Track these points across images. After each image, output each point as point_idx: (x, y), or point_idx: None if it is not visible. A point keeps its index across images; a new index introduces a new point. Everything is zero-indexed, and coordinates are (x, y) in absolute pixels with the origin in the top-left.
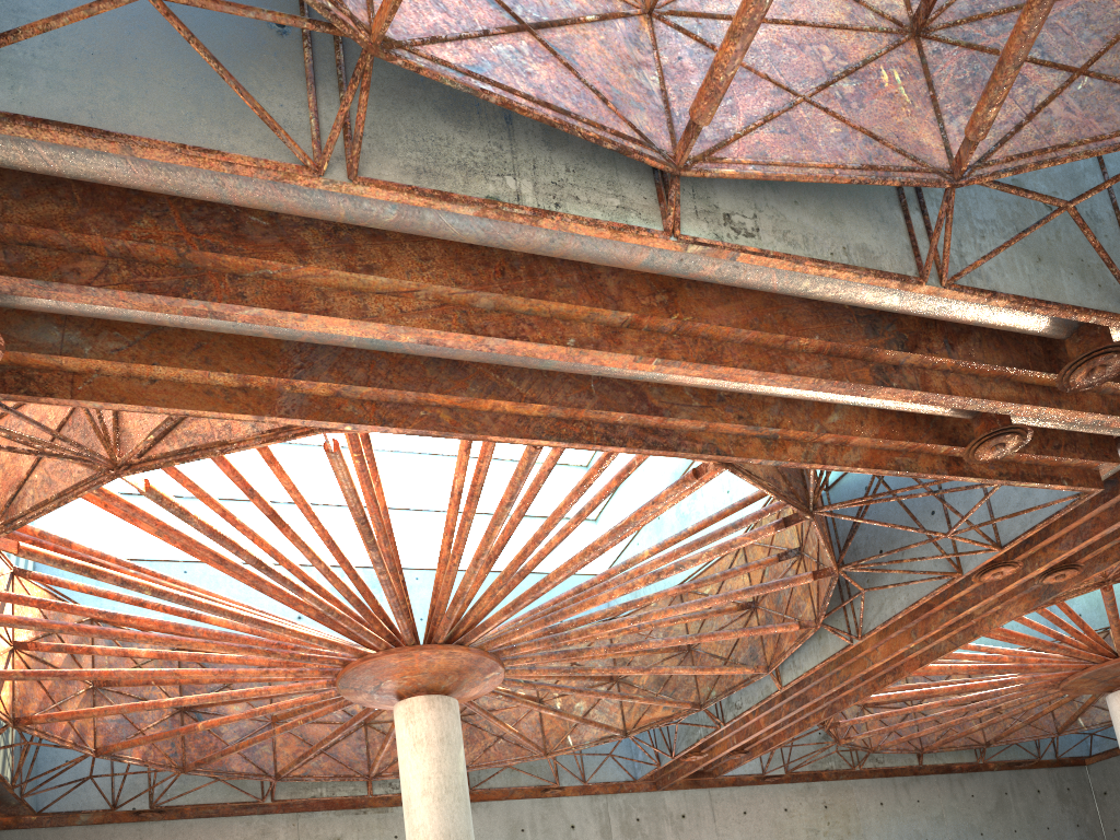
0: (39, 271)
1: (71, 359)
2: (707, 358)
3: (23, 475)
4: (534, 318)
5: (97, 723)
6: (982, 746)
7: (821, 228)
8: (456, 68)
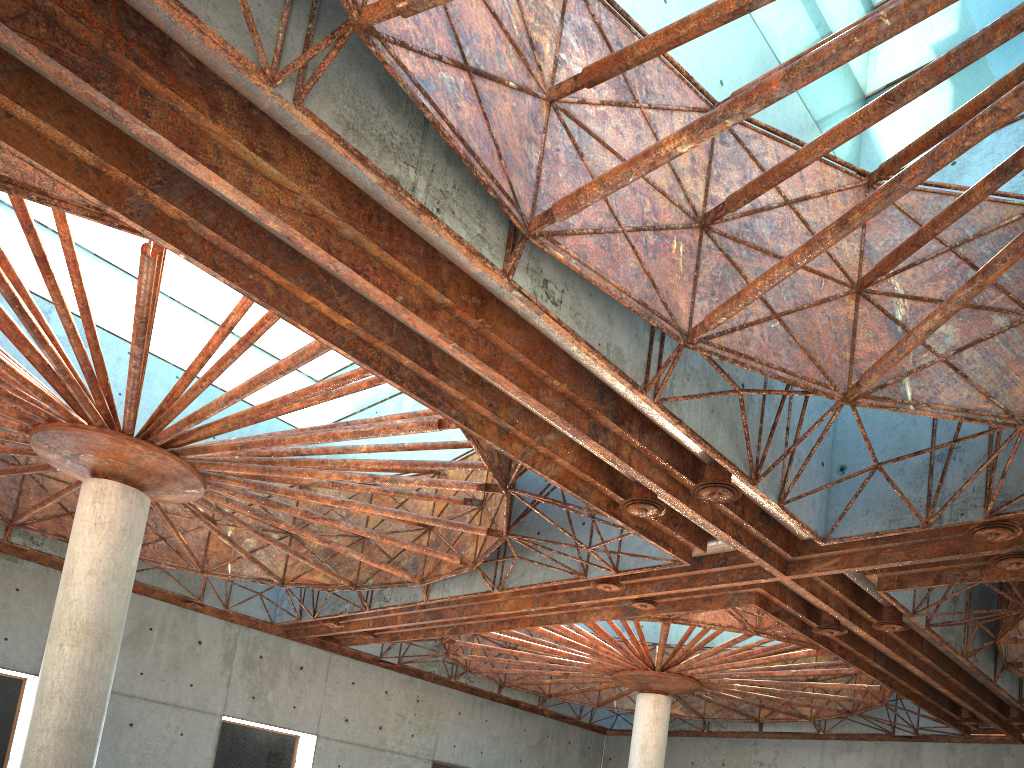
0: None
1: None
2: (489, 361)
3: None
4: (379, 265)
5: None
6: (546, 696)
7: (600, 322)
8: (411, 77)
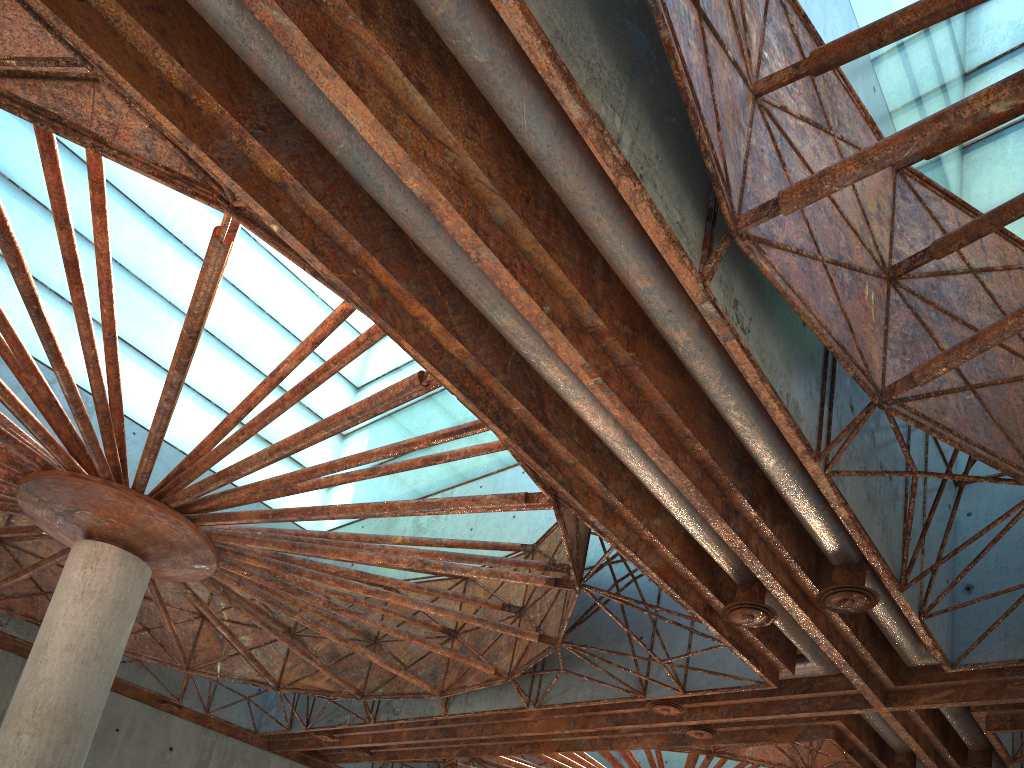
0: None
1: None
2: (632, 406)
3: None
4: (527, 263)
5: None
6: None
7: (780, 367)
8: None
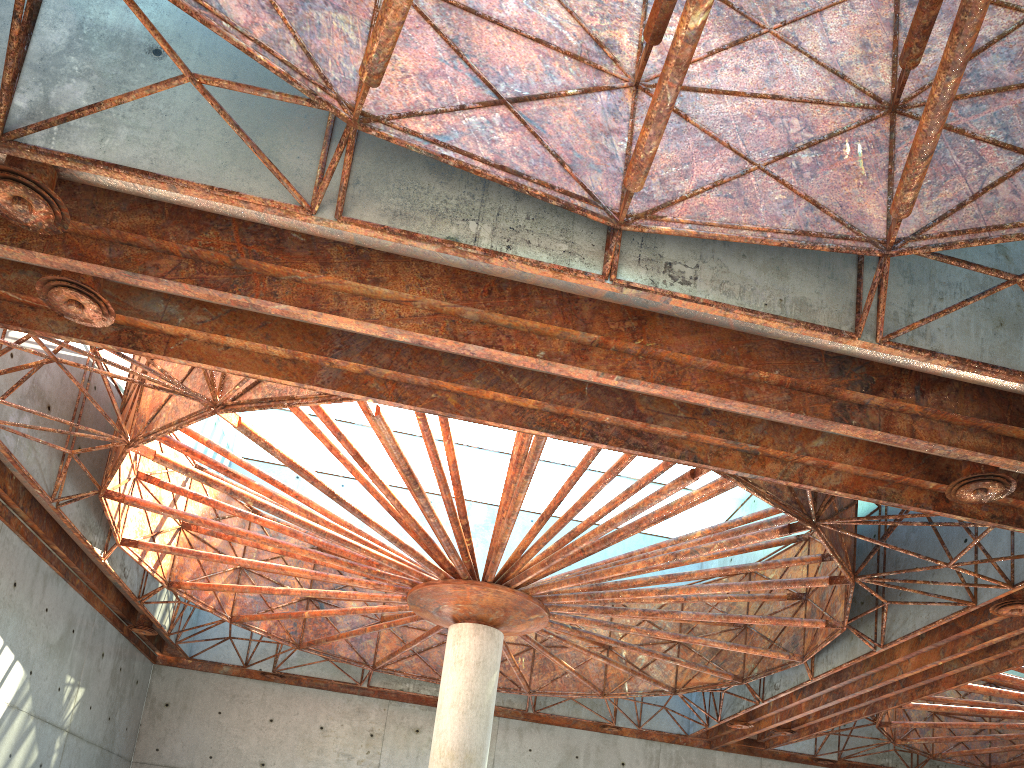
0: (130, 265)
1: (168, 325)
2: (665, 379)
3: (163, 401)
4: (513, 331)
5: (237, 596)
6: None
7: (763, 280)
8: (424, 137)
